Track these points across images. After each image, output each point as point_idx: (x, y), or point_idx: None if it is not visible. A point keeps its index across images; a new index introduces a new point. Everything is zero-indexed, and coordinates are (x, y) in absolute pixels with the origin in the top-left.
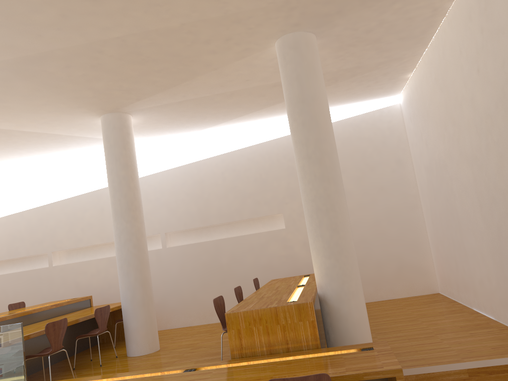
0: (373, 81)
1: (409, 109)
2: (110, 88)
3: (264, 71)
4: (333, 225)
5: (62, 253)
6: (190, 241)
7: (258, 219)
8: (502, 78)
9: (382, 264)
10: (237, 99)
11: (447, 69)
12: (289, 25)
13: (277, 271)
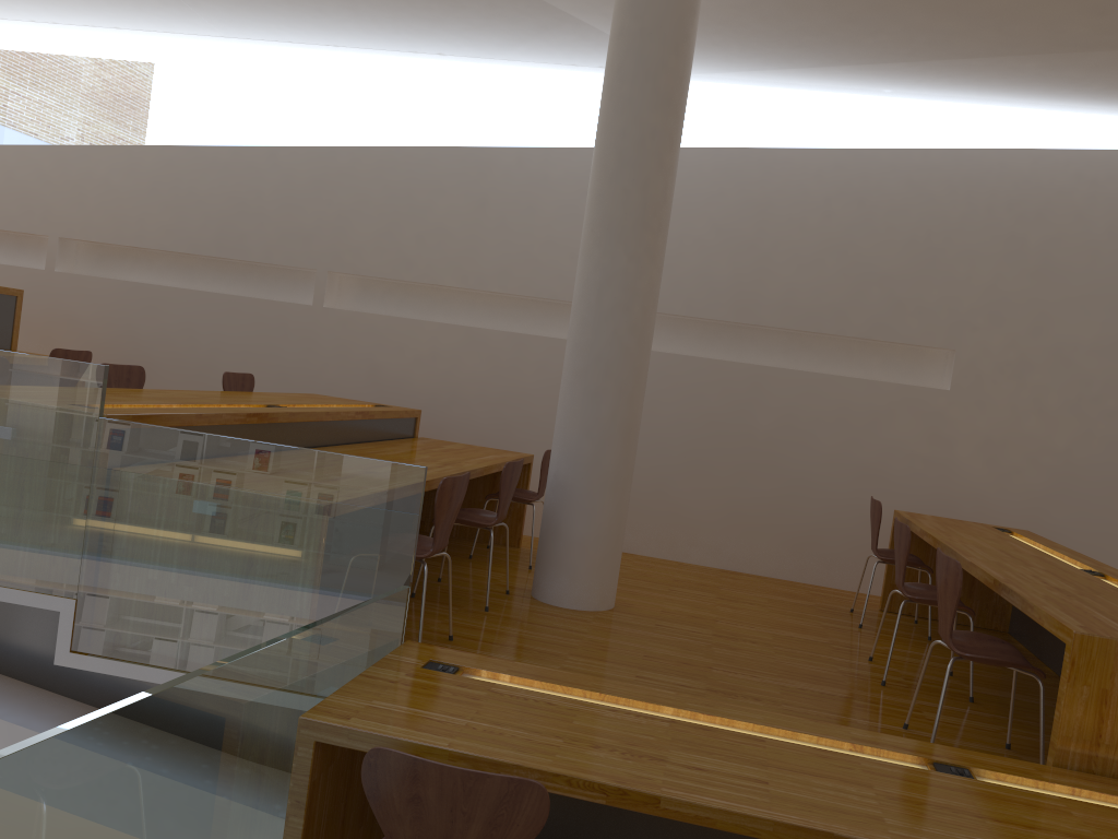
0: None
1: None
2: None
3: None
4: None
5: (347, 282)
6: (680, 349)
7: (875, 346)
8: None
9: None
10: (1022, 3)
11: None
12: None
13: (893, 489)
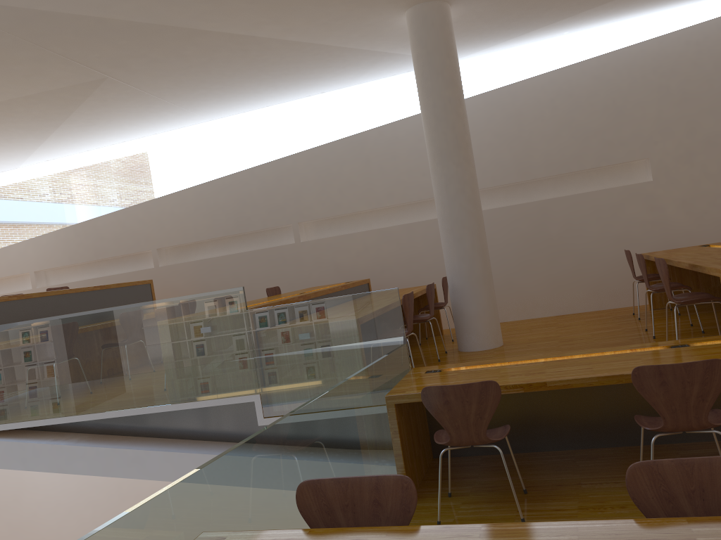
0: None
1: None
2: None
3: None
4: None
5: (308, 225)
6: (496, 205)
7: (603, 169)
8: None
9: None
10: None
11: None
12: None
13: (638, 243)
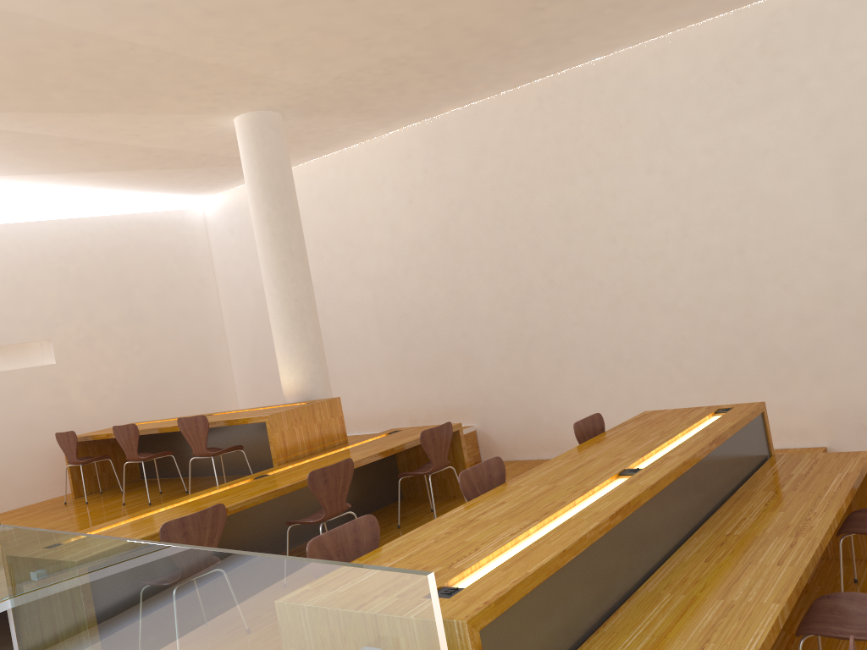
0: (222, 176)
1: (232, 219)
2: None
3: (173, 133)
4: (316, 328)
5: None
6: None
7: None
8: (446, 214)
9: (187, 413)
10: (72, 152)
11: (351, 191)
12: (282, 105)
13: (44, 431)
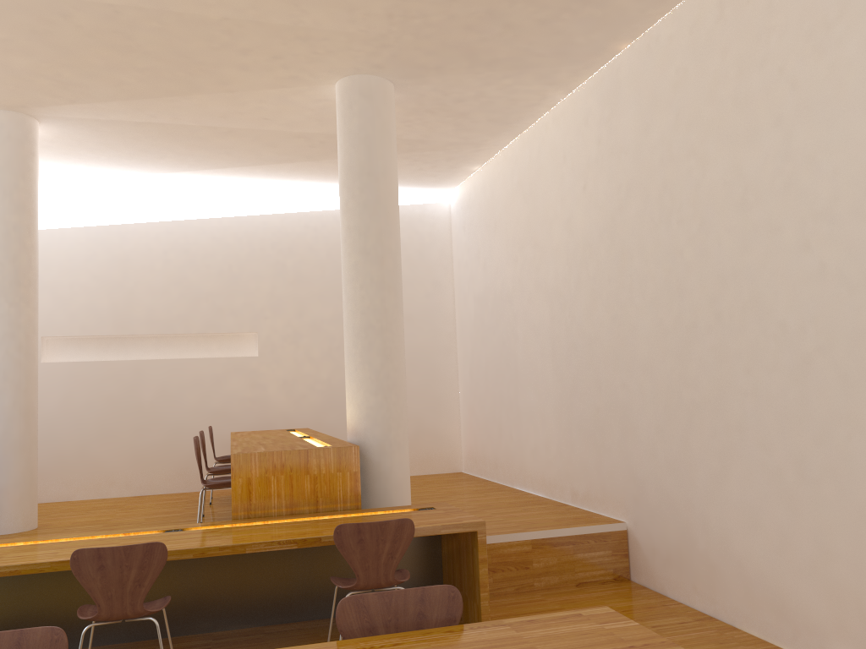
0: (430, 164)
1: (465, 214)
2: (38, 72)
3: (297, 113)
4: (386, 351)
5: None
6: (85, 358)
7: (213, 336)
8: (614, 203)
9: None
10: (232, 142)
11: (540, 175)
12: (370, 65)
13: (236, 421)
